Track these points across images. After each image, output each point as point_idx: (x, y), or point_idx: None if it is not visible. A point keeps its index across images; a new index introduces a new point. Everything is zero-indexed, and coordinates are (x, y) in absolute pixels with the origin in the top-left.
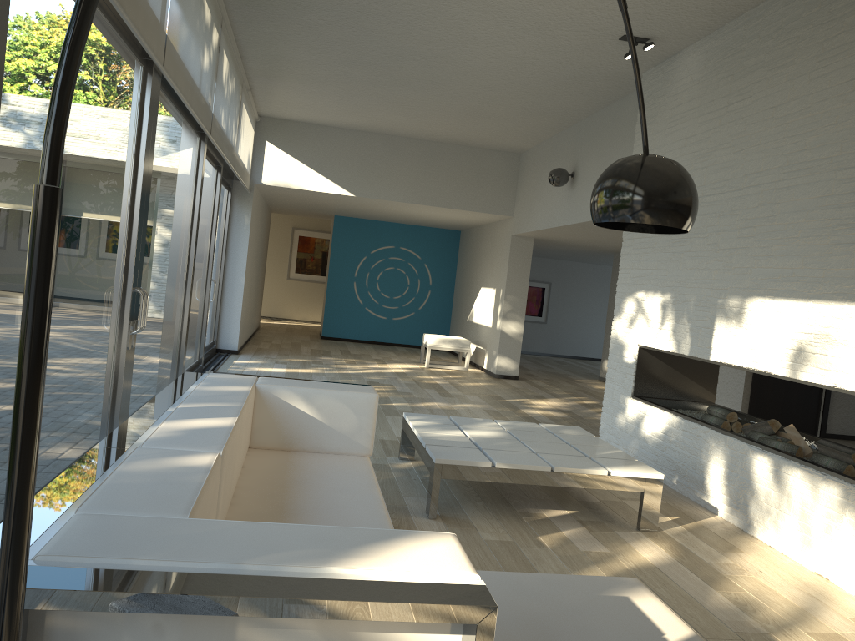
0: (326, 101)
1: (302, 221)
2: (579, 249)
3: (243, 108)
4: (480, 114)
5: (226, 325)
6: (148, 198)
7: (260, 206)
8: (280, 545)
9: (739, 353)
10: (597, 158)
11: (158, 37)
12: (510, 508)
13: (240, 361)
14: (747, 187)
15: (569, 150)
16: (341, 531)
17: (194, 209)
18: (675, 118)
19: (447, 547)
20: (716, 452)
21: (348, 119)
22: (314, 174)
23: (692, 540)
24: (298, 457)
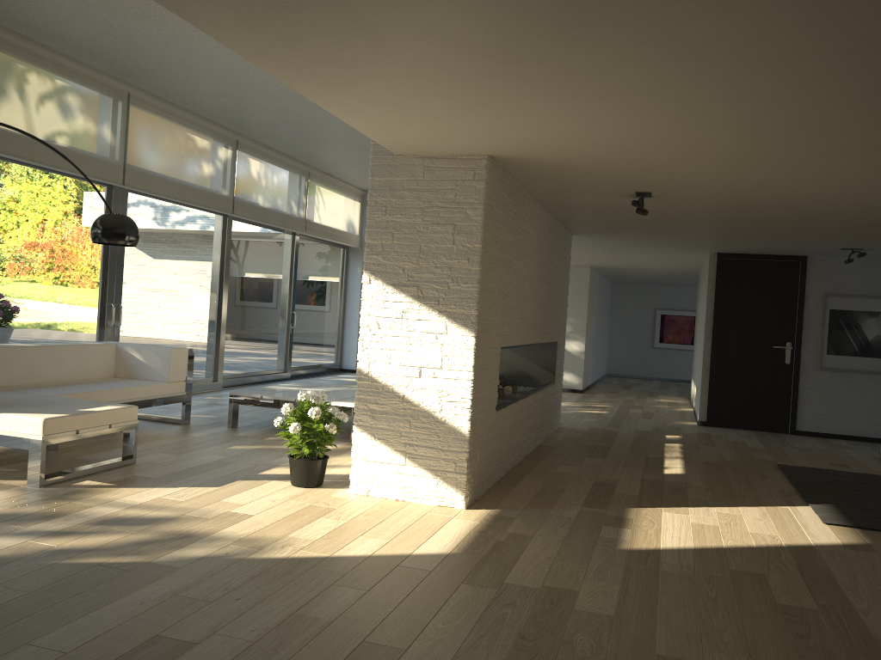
0: None
1: None
2: (662, 273)
3: (317, 189)
4: None
5: (347, 351)
6: (121, 254)
7: None
8: None
9: None
10: None
11: (110, 171)
12: None
13: (343, 376)
14: None
15: None
16: None
17: (223, 261)
18: None
19: None
20: None
21: None
22: None
23: None
24: (127, 380)
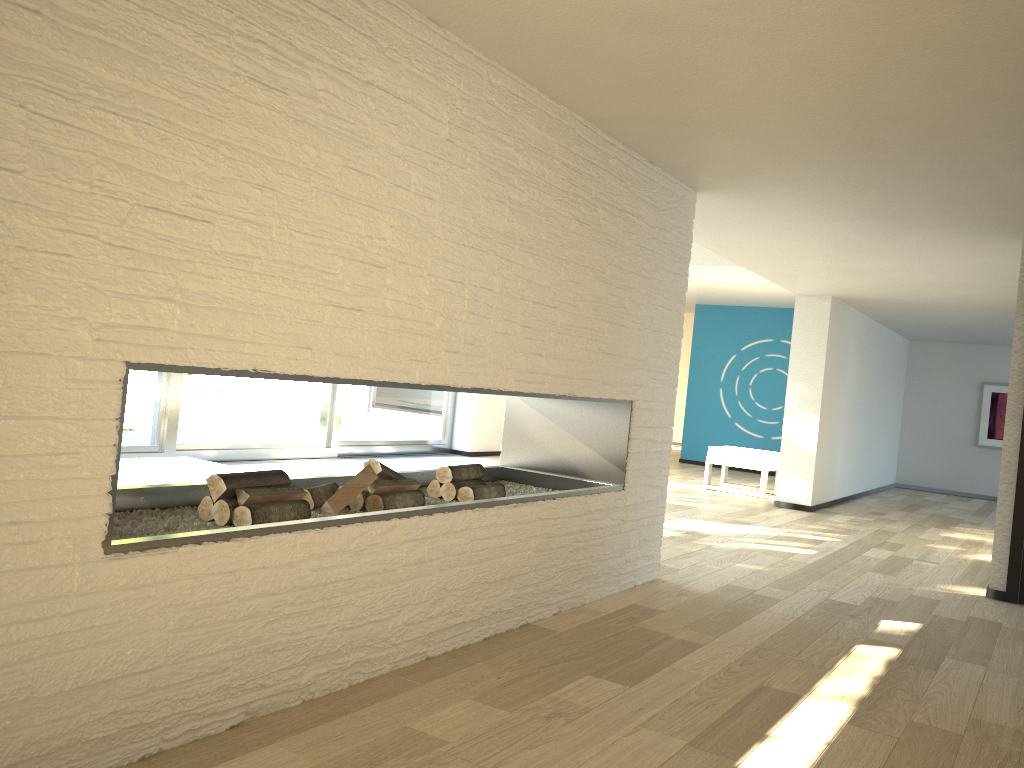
0: None
1: None
2: (973, 313)
3: None
4: None
5: (460, 423)
6: None
7: None
8: None
9: None
10: None
11: None
12: None
13: (439, 459)
14: None
15: None
16: None
17: None
18: None
19: None
20: None
21: None
22: None
23: None
24: None
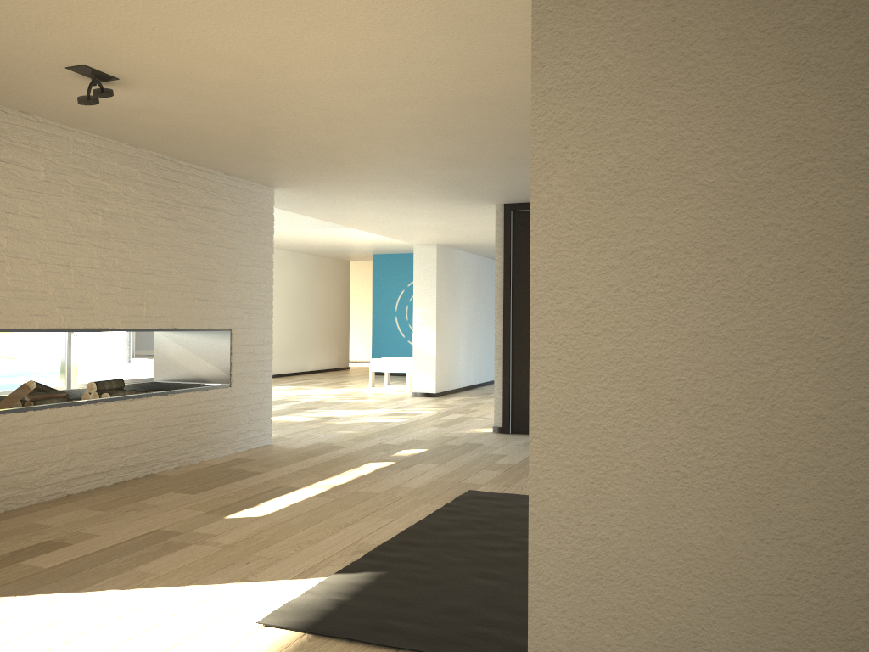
0: None
1: None
2: None
3: None
4: None
5: None
6: None
7: None
8: None
9: None
10: None
11: None
12: None
13: None
14: None
15: None
16: None
17: None
18: None
19: None
20: None
21: None
22: None
23: None
24: None
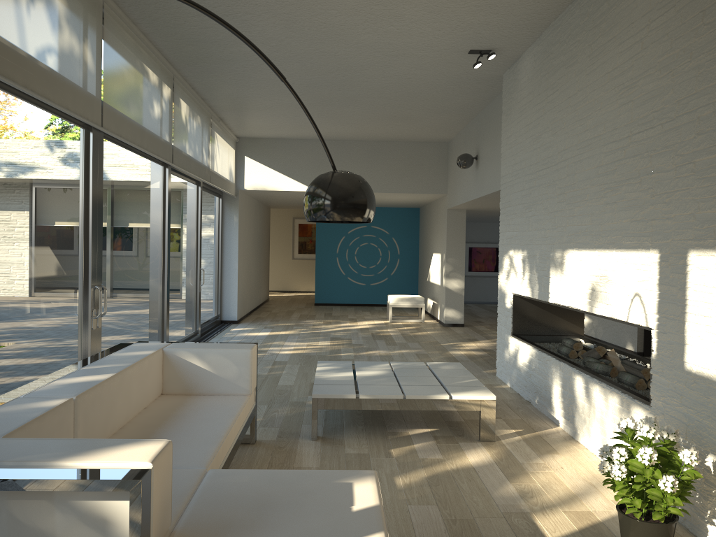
0: (280, 121)
1: (300, 212)
2: None
3: (215, 135)
4: (399, 118)
5: (227, 302)
6: (100, 220)
7: (251, 206)
8: (39, 450)
9: (563, 295)
10: (489, 143)
11: (92, 108)
12: (383, 429)
13: (236, 329)
14: (560, 162)
15: (473, 138)
16: (91, 441)
17: (165, 219)
18: (521, 109)
19: (151, 447)
20: (556, 376)
21: (303, 132)
22: (284, 177)
23: (521, 446)
24: (193, 399)
